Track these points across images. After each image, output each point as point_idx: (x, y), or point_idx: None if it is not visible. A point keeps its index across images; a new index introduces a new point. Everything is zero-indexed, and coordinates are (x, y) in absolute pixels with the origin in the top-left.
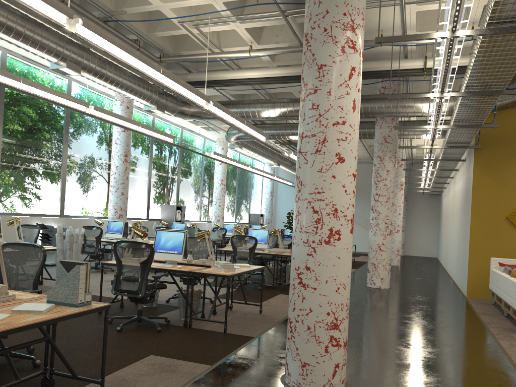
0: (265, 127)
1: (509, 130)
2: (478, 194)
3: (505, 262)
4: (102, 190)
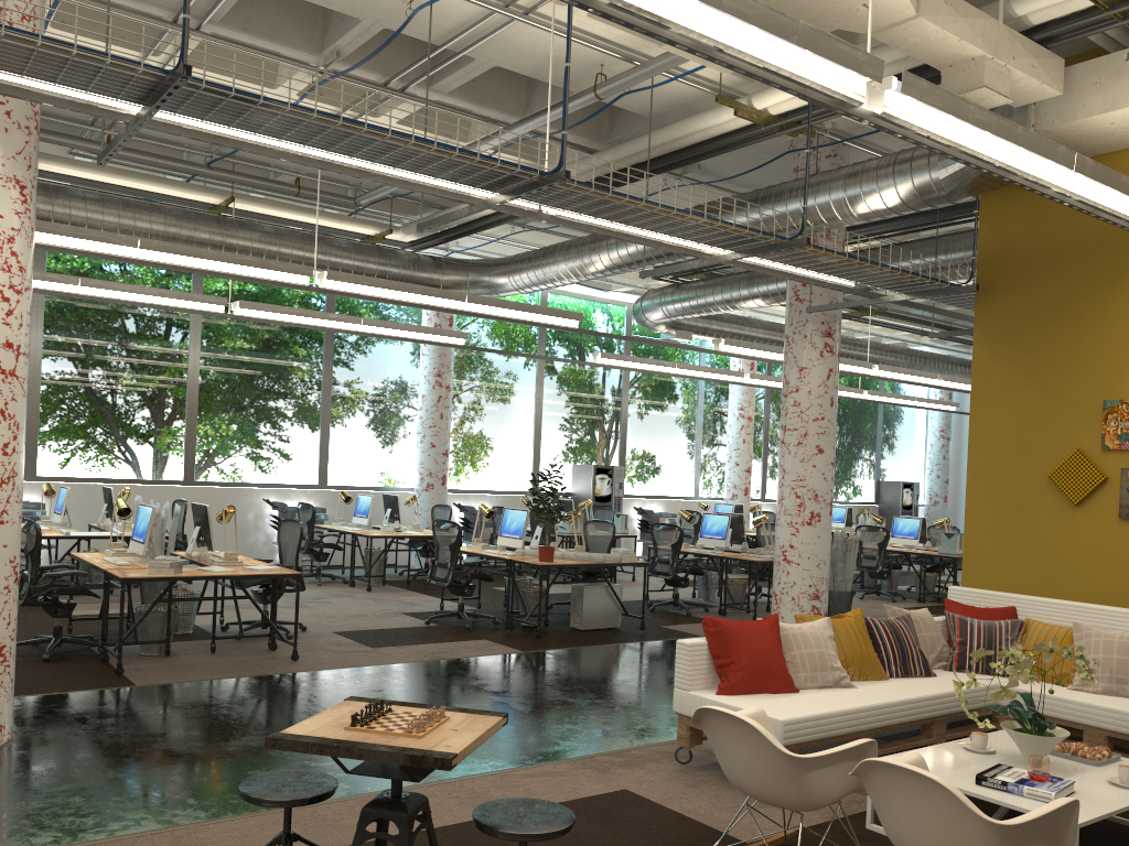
0: (681, 291)
1: (1060, 231)
2: (985, 415)
3: (979, 601)
4: (414, 439)
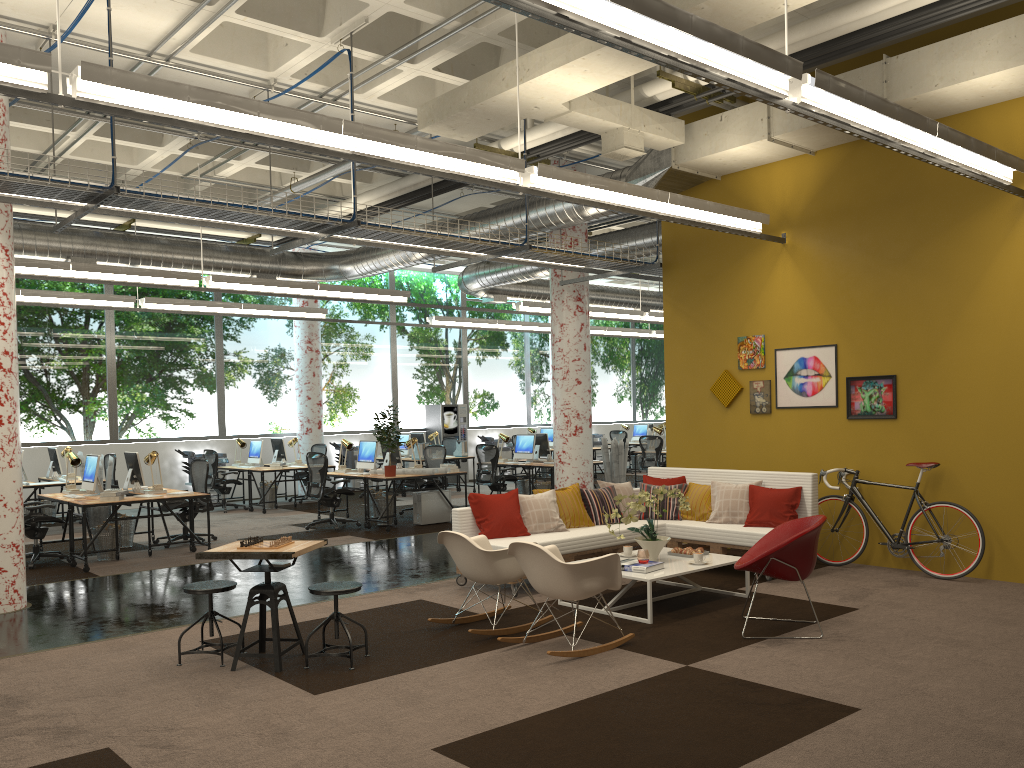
0: (490, 266)
1: None
2: (673, 351)
3: (665, 475)
4: (294, 394)
